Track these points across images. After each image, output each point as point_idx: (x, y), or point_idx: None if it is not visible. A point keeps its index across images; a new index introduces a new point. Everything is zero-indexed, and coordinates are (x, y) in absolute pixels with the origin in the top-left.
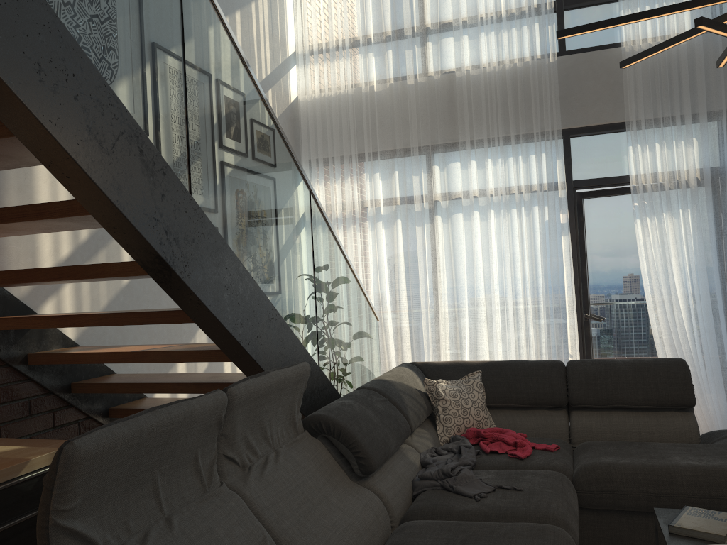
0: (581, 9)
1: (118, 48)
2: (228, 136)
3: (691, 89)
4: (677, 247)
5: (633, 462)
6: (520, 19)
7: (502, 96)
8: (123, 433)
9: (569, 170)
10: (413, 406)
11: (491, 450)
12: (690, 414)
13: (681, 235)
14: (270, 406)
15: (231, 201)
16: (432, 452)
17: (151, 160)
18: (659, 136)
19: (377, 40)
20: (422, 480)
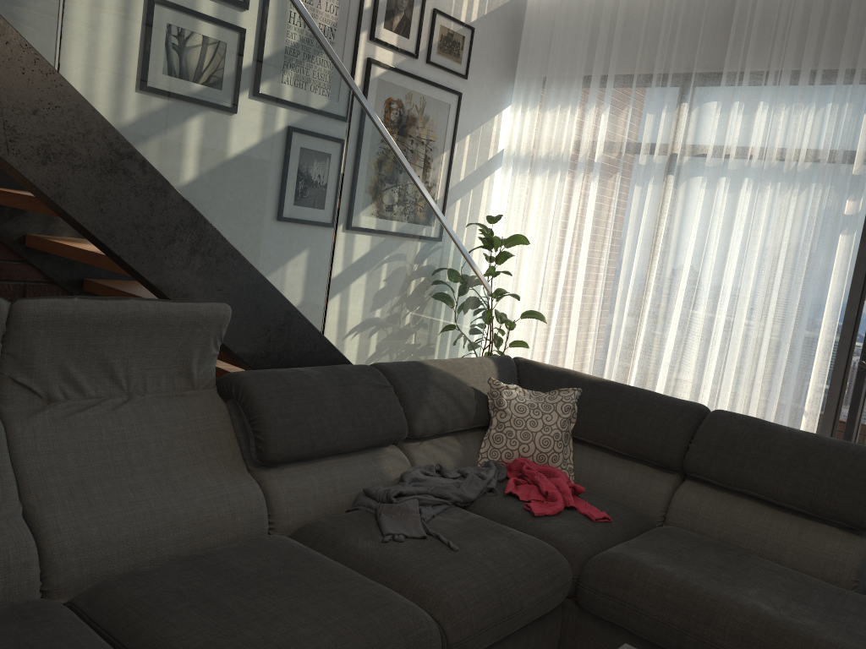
0: None
1: None
2: None
3: None
4: None
5: (675, 573)
6: None
7: (804, 6)
8: None
9: None
10: (441, 406)
11: (512, 492)
12: (859, 541)
13: None
14: (124, 342)
15: (154, 79)
16: (430, 469)
17: None
18: None
19: None
20: (365, 496)
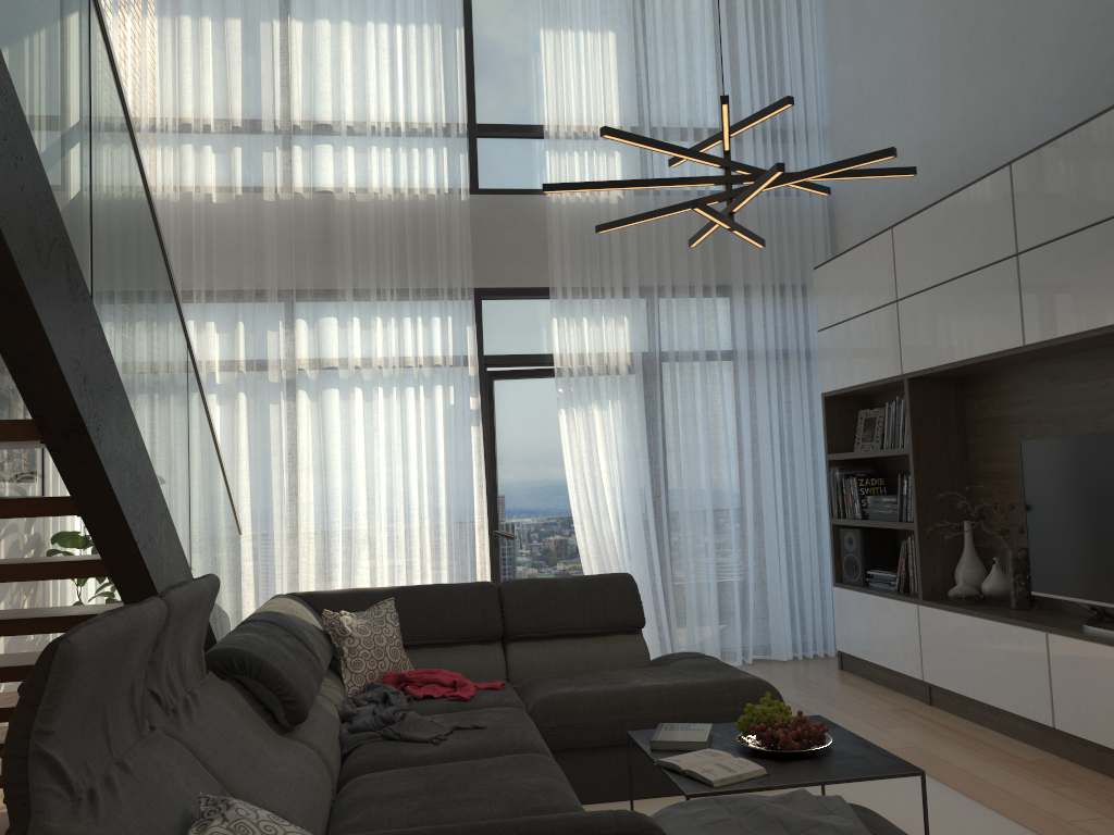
0: (497, 139)
1: (41, 124)
2: (123, 254)
3: (621, 257)
4: (606, 445)
5: (595, 689)
6: (424, 138)
7: (398, 236)
8: (104, 636)
9: (480, 341)
10: (318, 645)
11: (425, 694)
12: (640, 637)
13: (611, 430)
14: (187, 630)
15: (124, 346)
16: (350, 703)
17: (75, 279)
18: (587, 309)
19: (221, 129)
20: (353, 733)
